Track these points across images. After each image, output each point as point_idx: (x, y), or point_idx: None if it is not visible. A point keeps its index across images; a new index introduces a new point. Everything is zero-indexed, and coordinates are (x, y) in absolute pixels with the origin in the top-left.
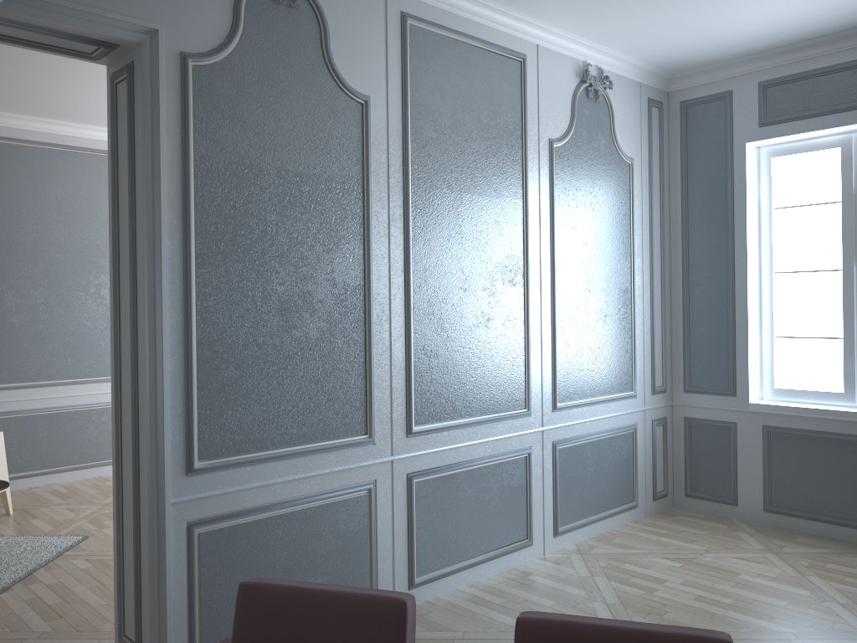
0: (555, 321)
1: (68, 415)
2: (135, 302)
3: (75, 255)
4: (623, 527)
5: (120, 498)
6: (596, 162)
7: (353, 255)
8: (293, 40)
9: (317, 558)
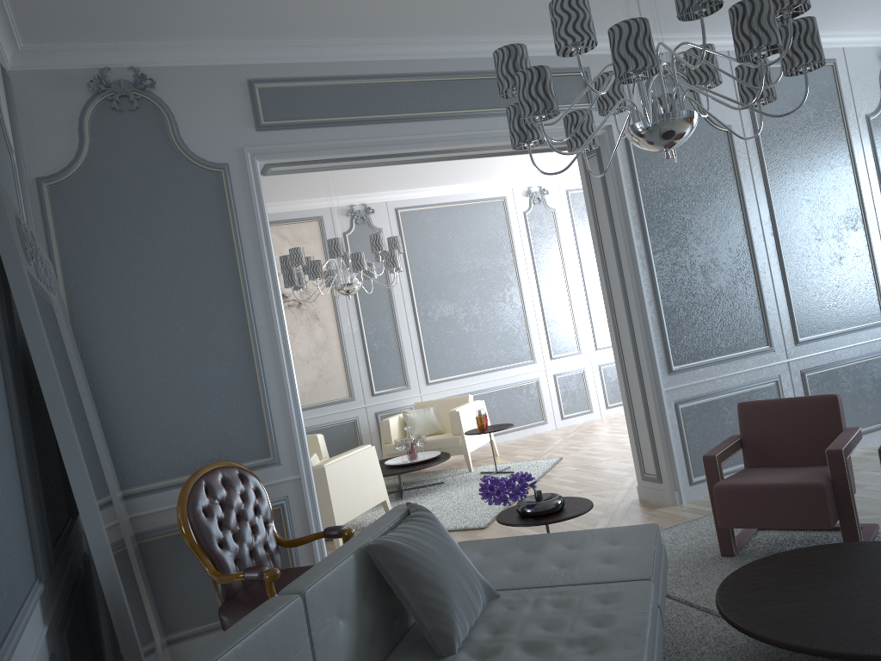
0: None
1: (507, 391)
2: (622, 280)
3: (493, 276)
4: None
5: (628, 395)
6: None
7: (738, 230)
8: None
9: None
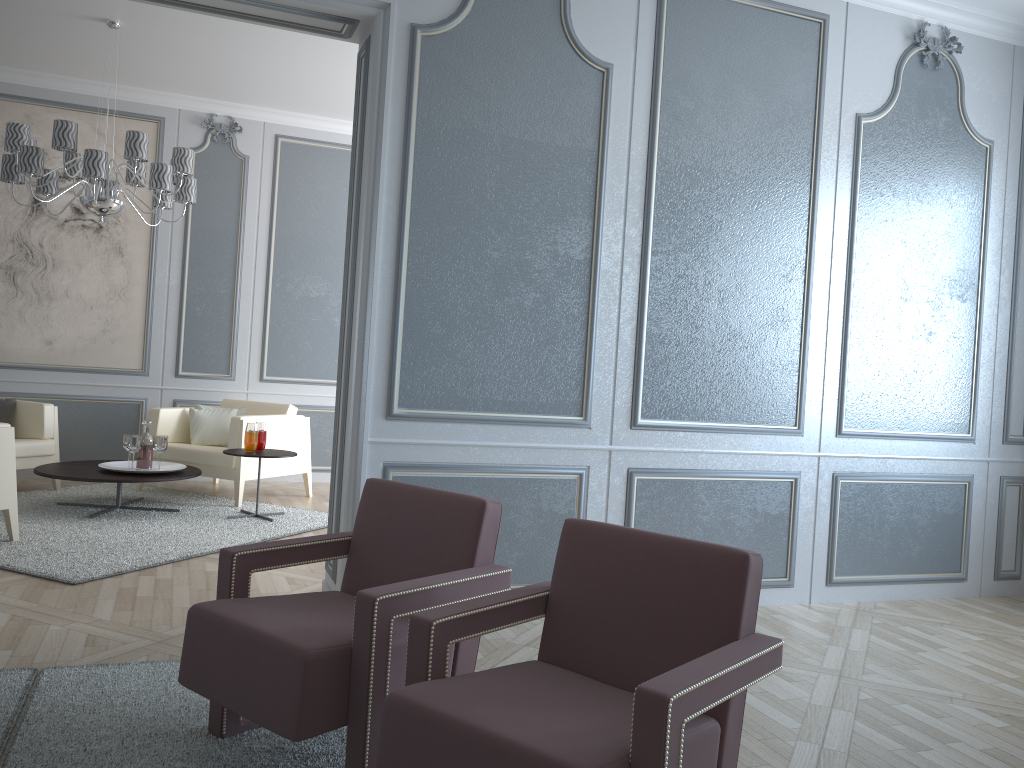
0: (847, 329)
1: None
2: (355, 255)
3: None
4: (937, 600)
5: (336, 438)
6: (929, 143)
7: (580, 229)
8: (528, 8)
9: (514, 530)
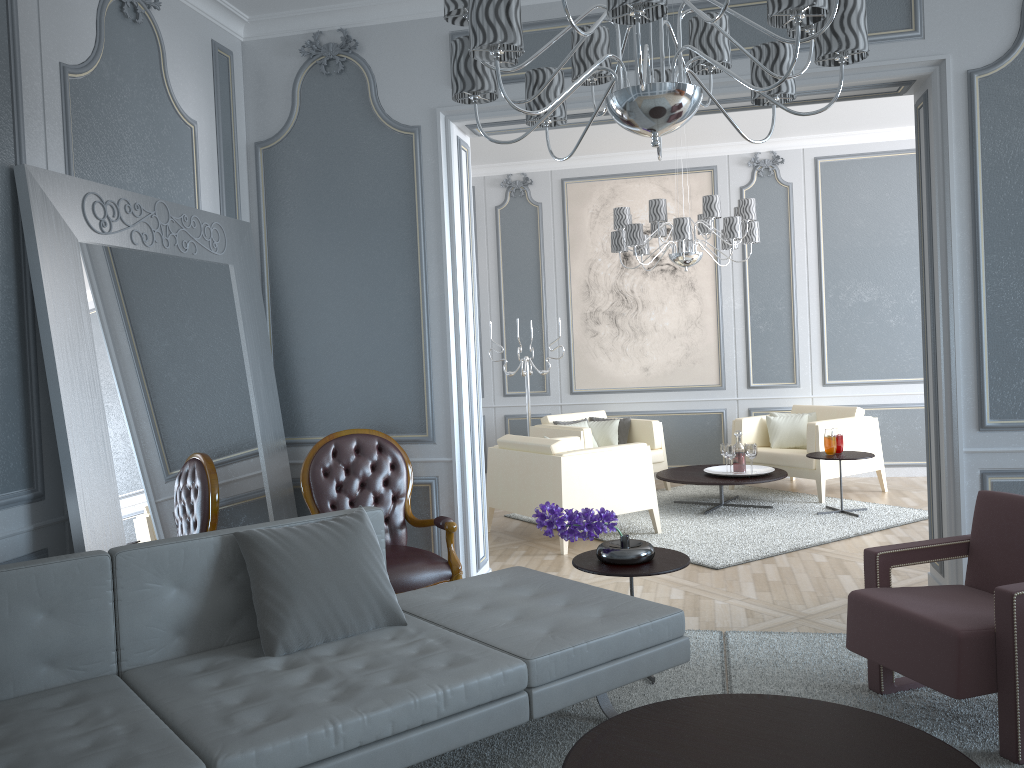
0: None
1: None
2: (932, 287)
3: None
4: None
5: (928, 448)
6: None
7: None
8: None
9: None
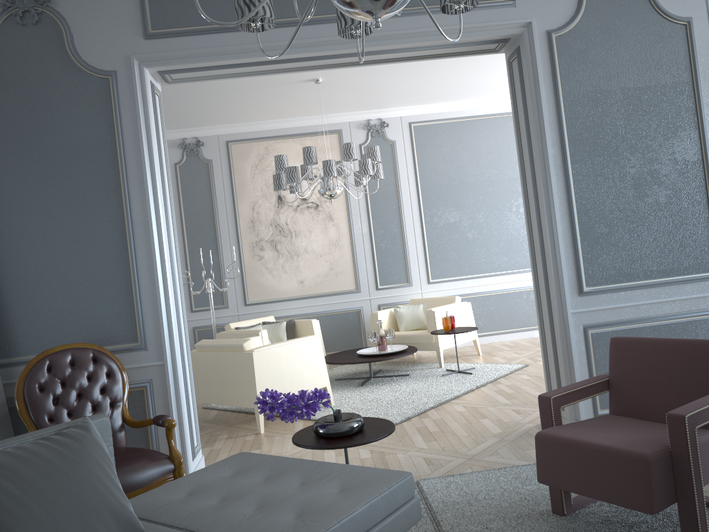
0: None
1: (507, 295)
2: (535, 191)
3: (500, 187)
4: None
5: (540, 313)
6: None
7: (690, 139)
8: None
9: None
